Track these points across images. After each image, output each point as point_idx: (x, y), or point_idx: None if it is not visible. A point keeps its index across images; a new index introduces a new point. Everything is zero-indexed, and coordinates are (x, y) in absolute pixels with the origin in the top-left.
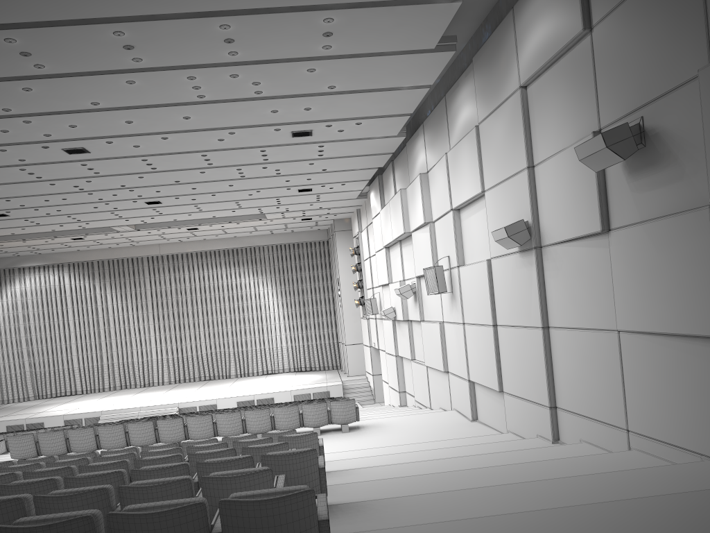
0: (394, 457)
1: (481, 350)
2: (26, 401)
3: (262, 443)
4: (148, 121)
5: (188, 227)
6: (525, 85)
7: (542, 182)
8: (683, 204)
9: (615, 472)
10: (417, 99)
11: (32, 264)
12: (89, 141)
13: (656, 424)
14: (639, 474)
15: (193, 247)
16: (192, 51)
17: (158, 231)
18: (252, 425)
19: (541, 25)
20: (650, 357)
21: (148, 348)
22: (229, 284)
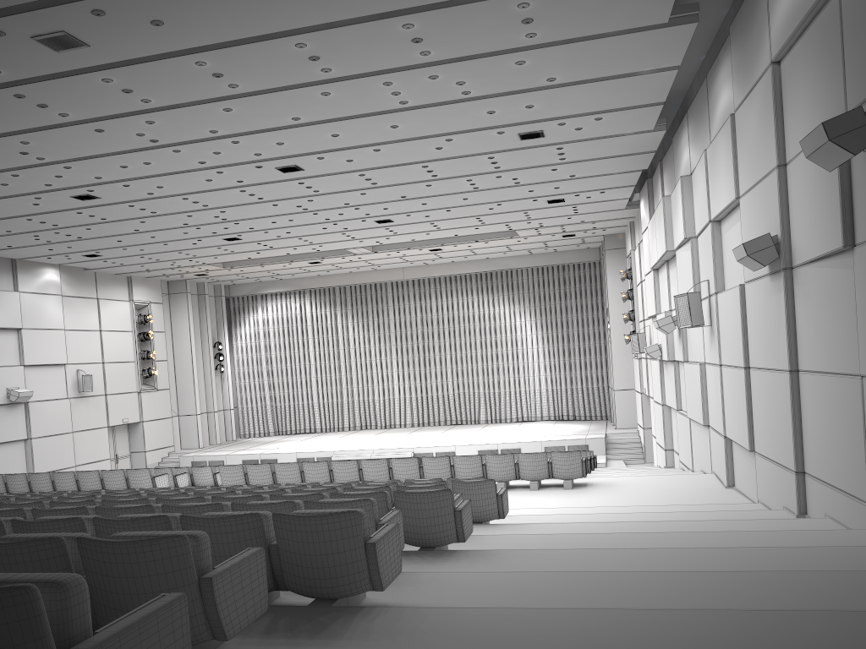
0: (593, 517)
1: (735, 398)
2: (266, 436)
3: None
4: (354, 133)
5: (430, 248)
6: (778, 60)
7: (793, 185)
8: None
9: (806, 548)
10: (666, 84)
11: (274, 290)
12: (300, 158)
13: None
14: (835, 552)
15: (439, 271)
16: (380, 56)
17: (398, 253)
18: (460, 473)
19: None
20: None
21: (389, 385)
22: (480, 314)
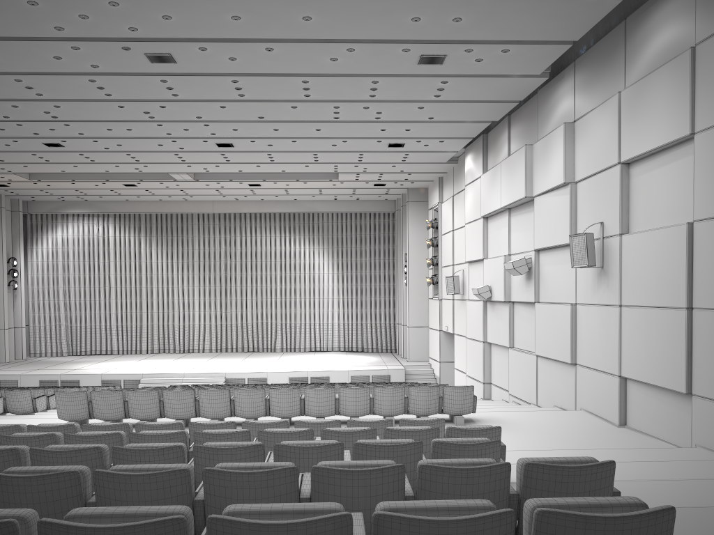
0: None
1: (653, 339)
2: (58, 356)
3: (426, 434)
4: (258, 20)
5: (251, 182)
6: None
7: None
8: None
9: None
10: (596, 18)
11: (77, 210)
12: (180, 44)
13: None
14: None
15: (248, 207)
16: None
17: (217, 184)
18: (347, 406)
19: None
20: None
21: (190, 311)
22: (282, 251)
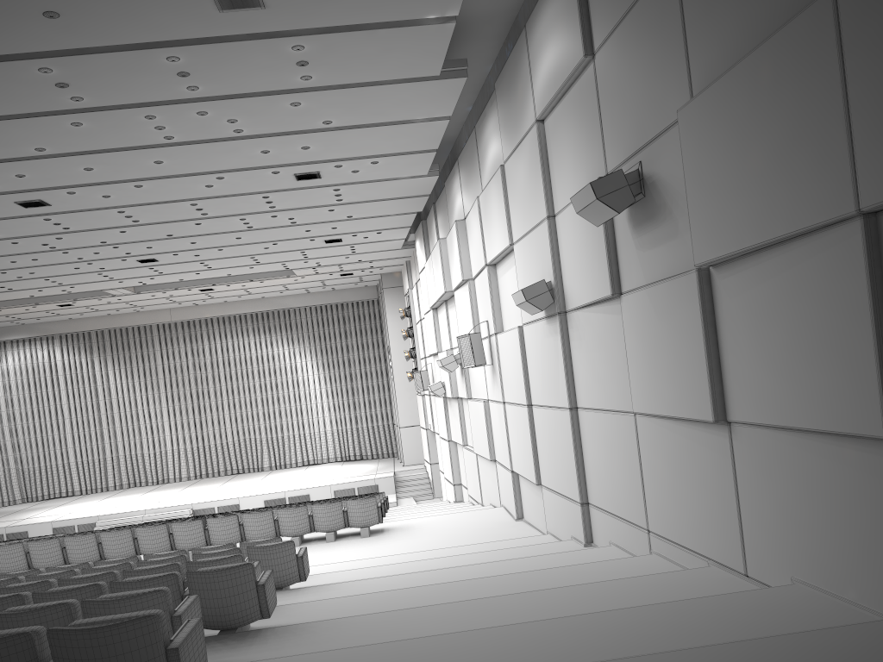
0: (396, 567)
1: (520, 434)
2: (11, 505)
3: (227, 554)
4: (111, 168)
5: (201, 287)
6: (542, 119)
7: (562, 235)
8: (679, 265)
9: (603, 582)
10: (439, 133)
11: (15, 336)
12: (46, 192)
13: (671, 523)
14: (629, 583)
15: (211, 311)
16: (142, 87)
17: (164, 293)
18: (251, 531)
19: (550, 48)
20: (662, 444)
21: (160, 436)
22: (258, 355)
